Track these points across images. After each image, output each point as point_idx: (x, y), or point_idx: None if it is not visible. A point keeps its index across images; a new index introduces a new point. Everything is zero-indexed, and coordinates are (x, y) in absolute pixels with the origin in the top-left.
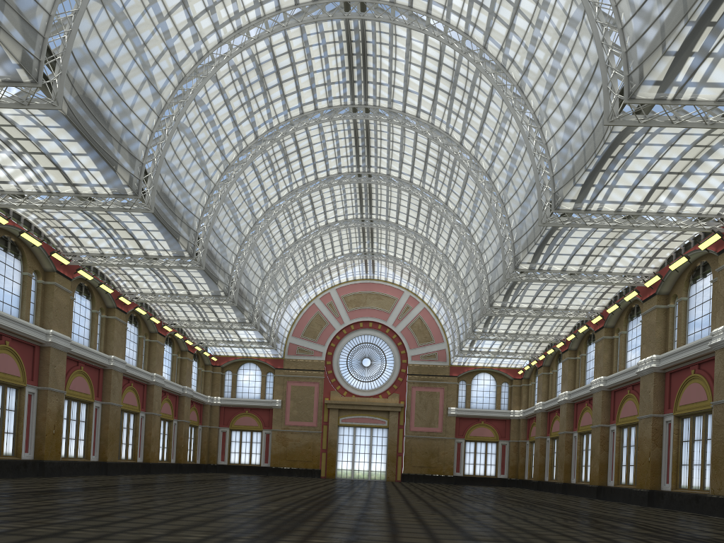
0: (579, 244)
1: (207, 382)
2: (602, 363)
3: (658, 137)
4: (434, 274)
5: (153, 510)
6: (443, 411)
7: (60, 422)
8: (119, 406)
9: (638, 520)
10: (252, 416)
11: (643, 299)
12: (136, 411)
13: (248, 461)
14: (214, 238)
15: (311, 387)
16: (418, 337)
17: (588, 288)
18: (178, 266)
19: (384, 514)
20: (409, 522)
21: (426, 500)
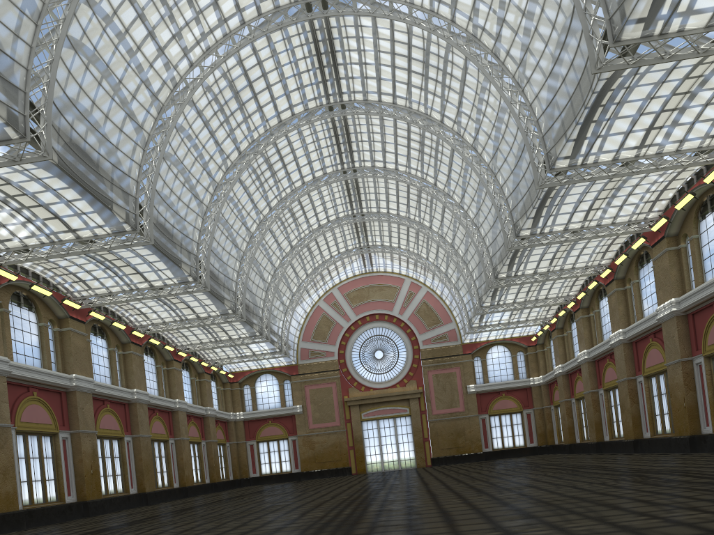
0: (574, 201)
1: (227, 400)
2: (618, 315)
3: (642, 78)
4: (430, 257)
5: (204, 534)
6: (463, 390)
7: (96, 461)
8: (149, 437)
9: (690, 469)
10: (275, 425)
11: (652, 244)
12: (165, 439)
13: (279, 469)
14: (212, 259)
15: (329, 388)
16: (426, 321)
17: (589, 244)
18: (184, 291)
19: (431, 503)
20: (459, 508)
21: (466, 482)
